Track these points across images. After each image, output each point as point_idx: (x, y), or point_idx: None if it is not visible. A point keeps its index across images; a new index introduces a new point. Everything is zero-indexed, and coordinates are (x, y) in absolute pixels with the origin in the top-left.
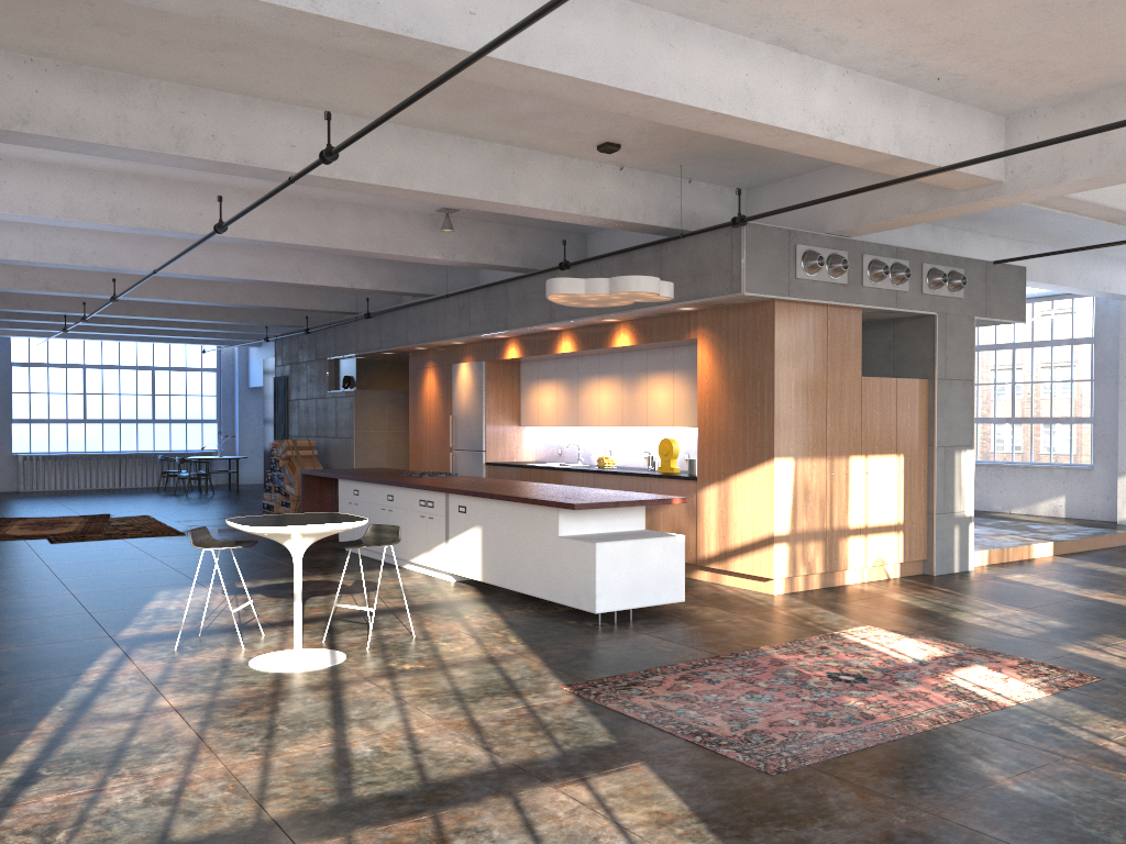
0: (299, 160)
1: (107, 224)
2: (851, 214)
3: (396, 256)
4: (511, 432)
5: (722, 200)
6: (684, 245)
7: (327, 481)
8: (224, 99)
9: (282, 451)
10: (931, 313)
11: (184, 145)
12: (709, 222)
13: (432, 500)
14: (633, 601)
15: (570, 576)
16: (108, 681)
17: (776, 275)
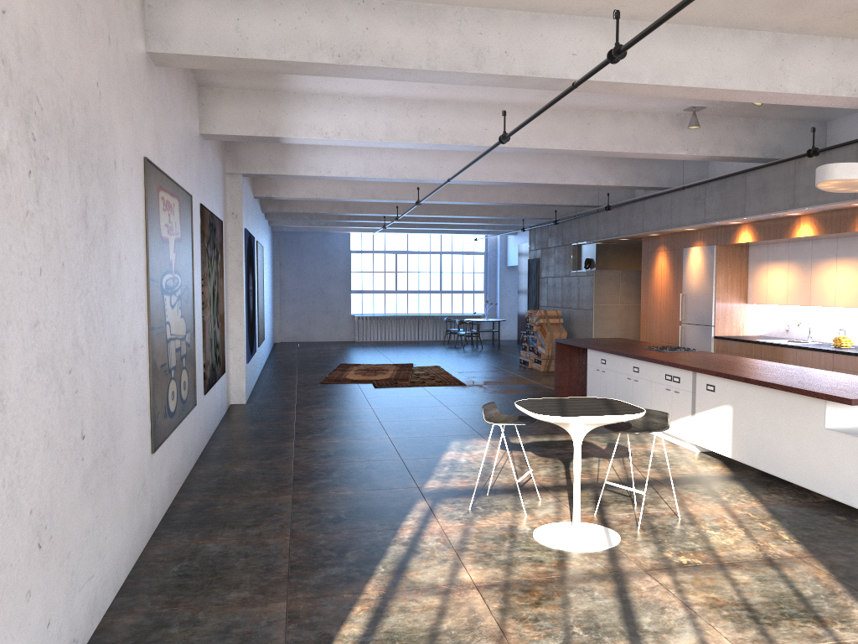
0: (579, 68)
1: (415, 143)
2: None
3: (645, 154)
4: (738, 309)
5: None
6: None
7: (575, 349)
8: (515, 17)
9: (535, 319)
10: None
11: (481, 63)
12: None
13: (678, 376)
14: None
15: (838, 470)
16: (418, 541)
17: None
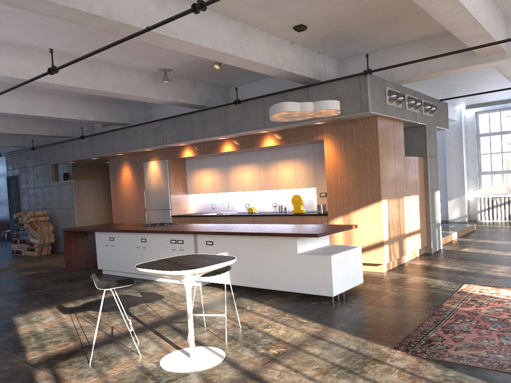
0: (139, 19)
1: None
2: (409, 71)
3: (134, 97)
4: (183, 198)
5: (331, 65)
6: (325, 87)
7: (79, 234)
8: None
9: (26, 218)
10: (425, 124)
11: None
12: (327, 76)
13: (182, 239)
14: (346, 286)
15: (309, 276)
16: None
17: (380, 102)
